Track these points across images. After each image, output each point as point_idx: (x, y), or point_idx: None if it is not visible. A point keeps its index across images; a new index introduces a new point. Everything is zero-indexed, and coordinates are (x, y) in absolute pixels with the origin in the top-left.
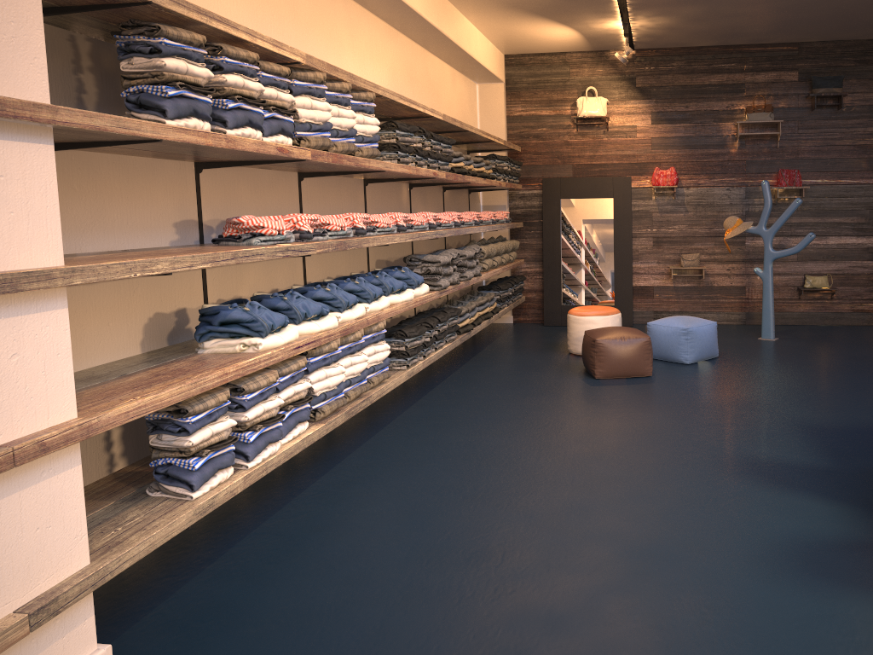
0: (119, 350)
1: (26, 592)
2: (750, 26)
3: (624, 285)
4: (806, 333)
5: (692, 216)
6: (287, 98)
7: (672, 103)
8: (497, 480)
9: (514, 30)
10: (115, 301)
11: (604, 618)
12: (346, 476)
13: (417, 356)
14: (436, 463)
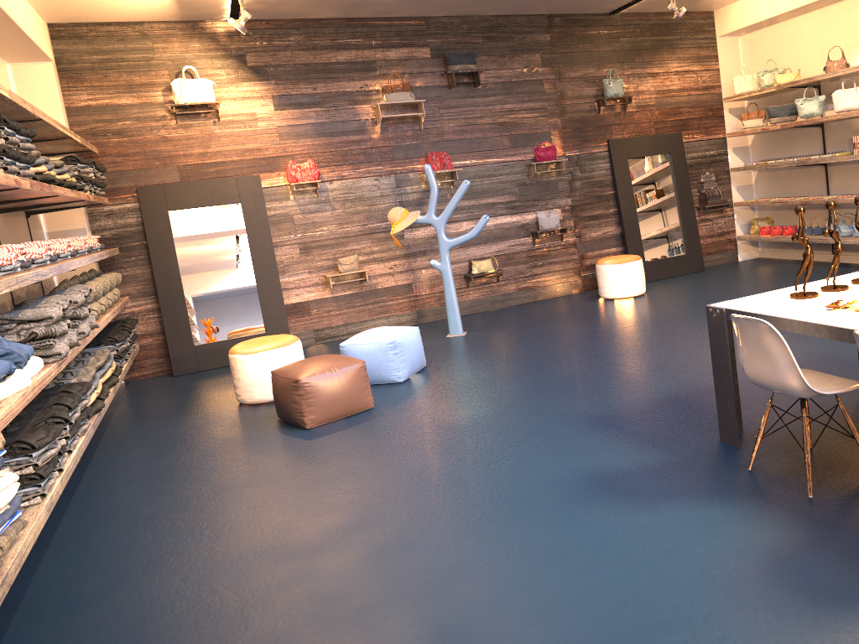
0: None
1: None
2: None
3: (274, 305)
4: (487, 320)
5: (341, 213)
6: None
7: (296, 85)
8: (297, 634)
9: None
10: None
11: None
12: None
13: (51, 474)
14: (166, 643)
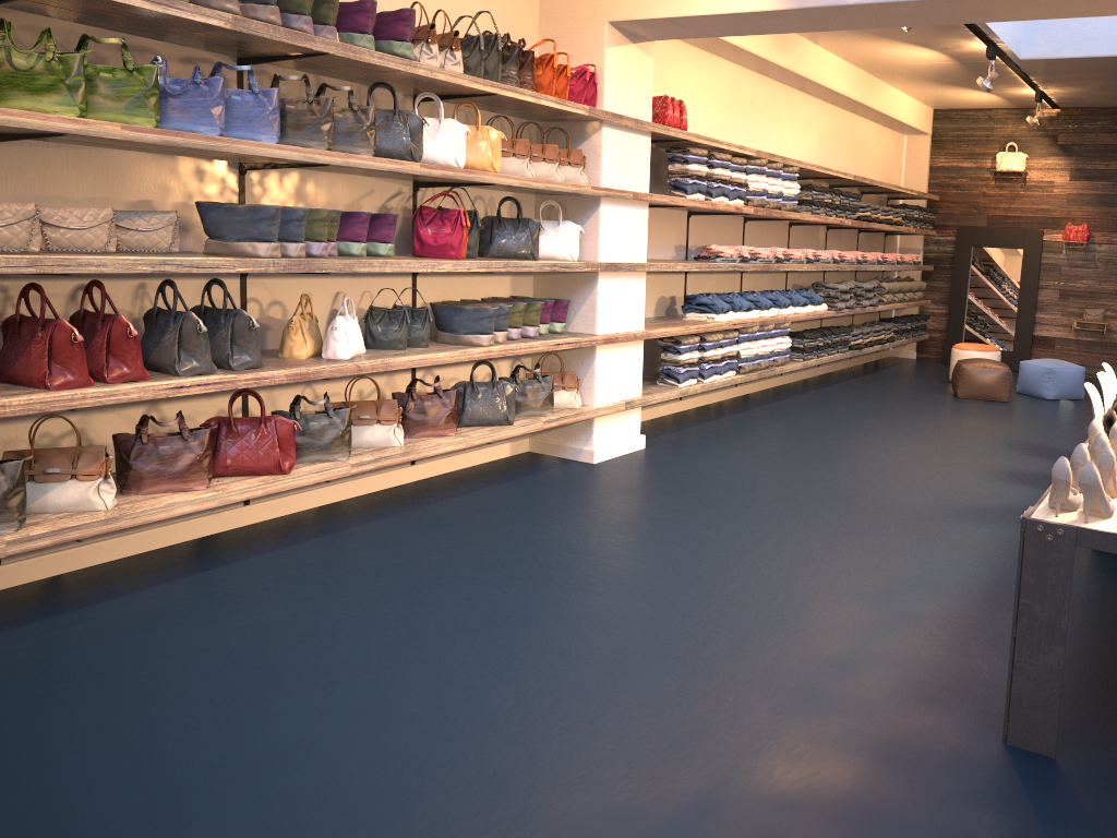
0: (645, 312)
1: (623, 395)
2: None
3: (1024, 333)
4: None
5: (1101, 272)
6: (743, 177)
7: (1092, 161)
8: (846, 428)
9: (936, 93)
10: (646, 286)
11: (875, 470)
12: (753, 414)
13: (811, 355)
14: (811, 417)
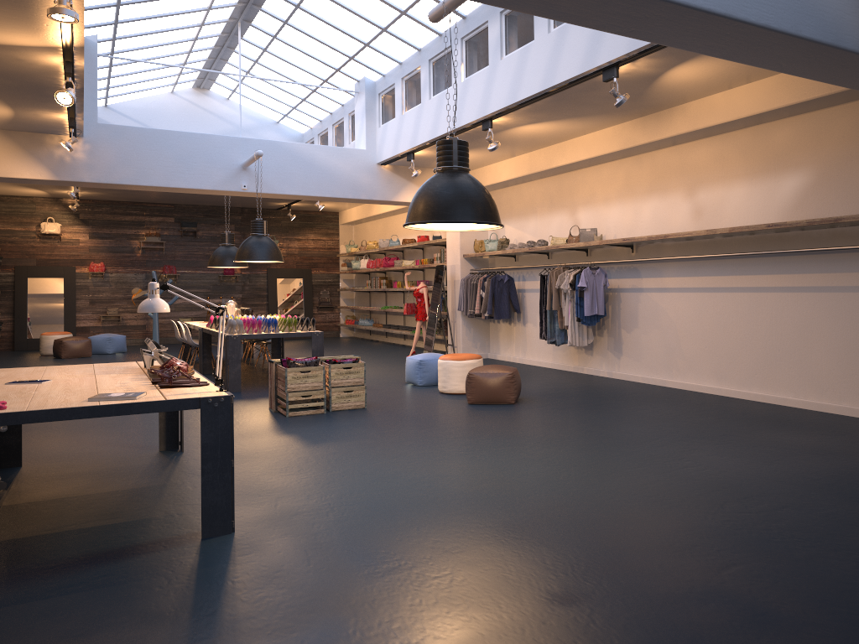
0: None
1: None
2: (146, 197)
3: (71, 325)
4: (178, 345)
5: (114, 288)
6: None
7: (102, 228)
8: None
9: (5, 188)
10: None
11: None
12: None
13: None
14: None
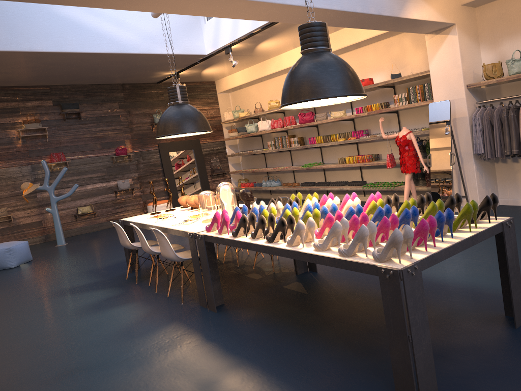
0: None
1: None
2: (18, 77)
3: None
4: (84, 237)
5: None
6: None
7: None
8: None
9: None
10: None
11: (4, 354)
12: None
13: None
14: None
